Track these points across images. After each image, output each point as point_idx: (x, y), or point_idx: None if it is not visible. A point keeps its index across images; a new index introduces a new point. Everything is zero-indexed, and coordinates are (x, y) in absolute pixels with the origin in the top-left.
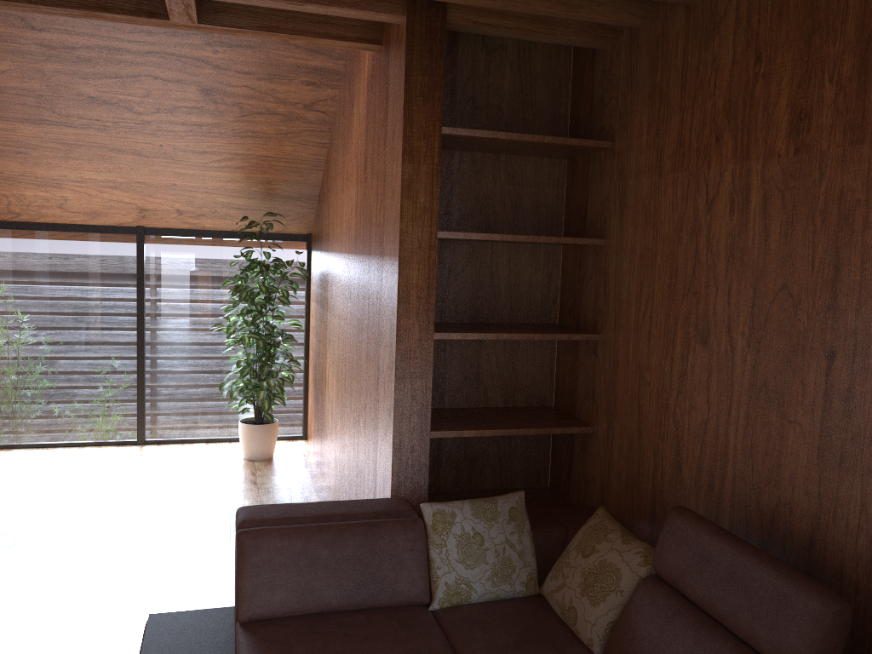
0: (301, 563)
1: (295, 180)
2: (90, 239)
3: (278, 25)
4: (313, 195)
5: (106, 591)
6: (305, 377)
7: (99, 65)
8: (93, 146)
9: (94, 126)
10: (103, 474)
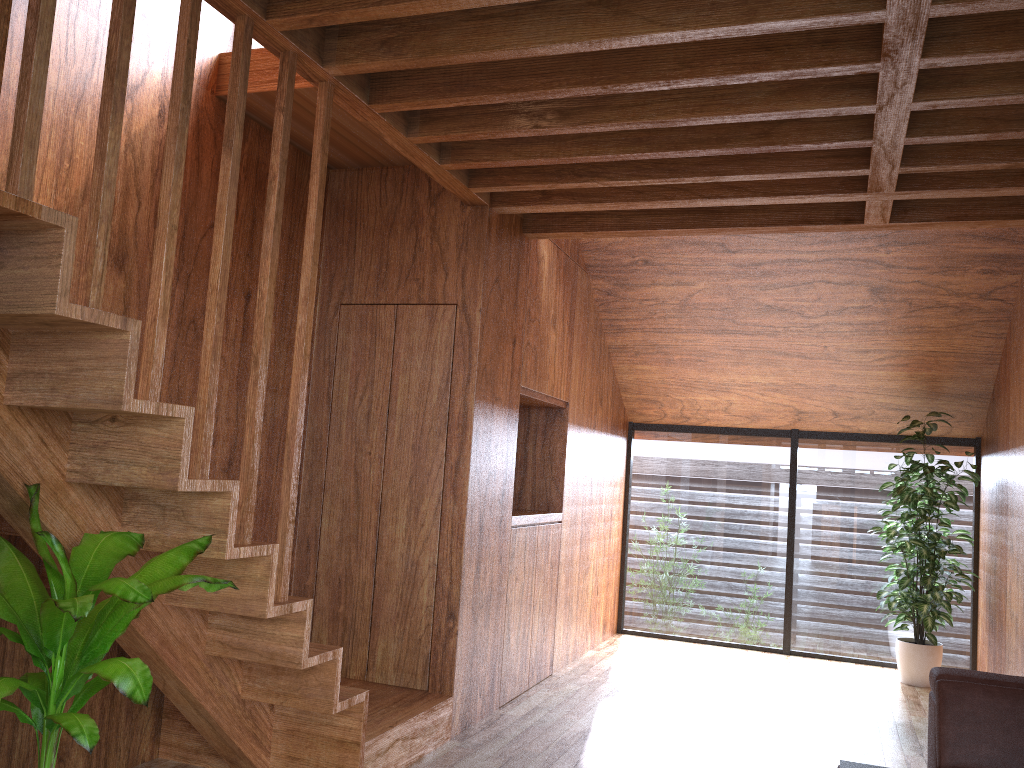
0: (1008, 722)
1: (963, 376)
2: (747, 442)
3: (966, 213)
4: (985, 392)
5: (782, 753)
6: (973, 602)
7: (778, 276)
8: (762, 350)
9: (765, 332)
10: (755, 670)
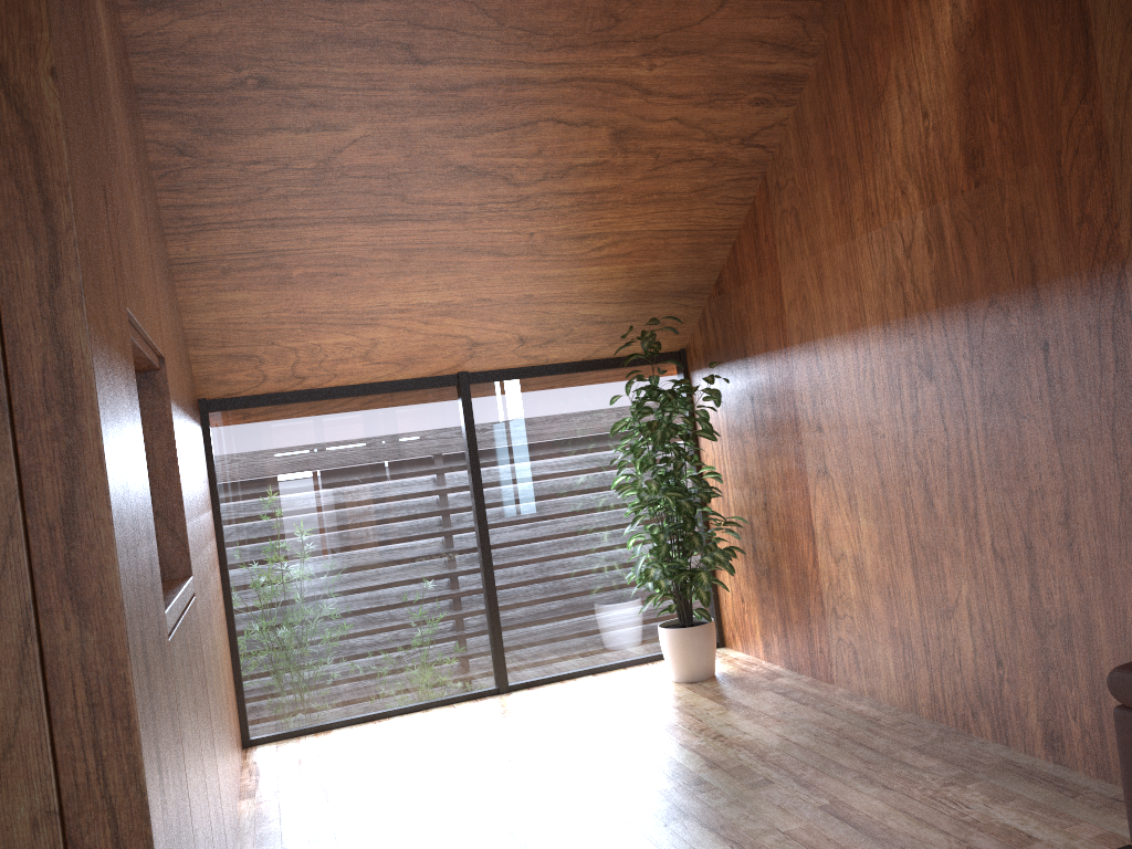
0: None
1: (690, 265)
2: (397, 401)
3: None
4: (707, 285)
5: None
6: None
7: (488, 111)
8: (439, 248)
9: (450, 215)
10: (510, 736)
